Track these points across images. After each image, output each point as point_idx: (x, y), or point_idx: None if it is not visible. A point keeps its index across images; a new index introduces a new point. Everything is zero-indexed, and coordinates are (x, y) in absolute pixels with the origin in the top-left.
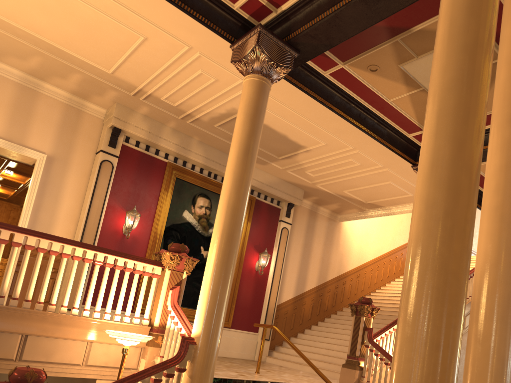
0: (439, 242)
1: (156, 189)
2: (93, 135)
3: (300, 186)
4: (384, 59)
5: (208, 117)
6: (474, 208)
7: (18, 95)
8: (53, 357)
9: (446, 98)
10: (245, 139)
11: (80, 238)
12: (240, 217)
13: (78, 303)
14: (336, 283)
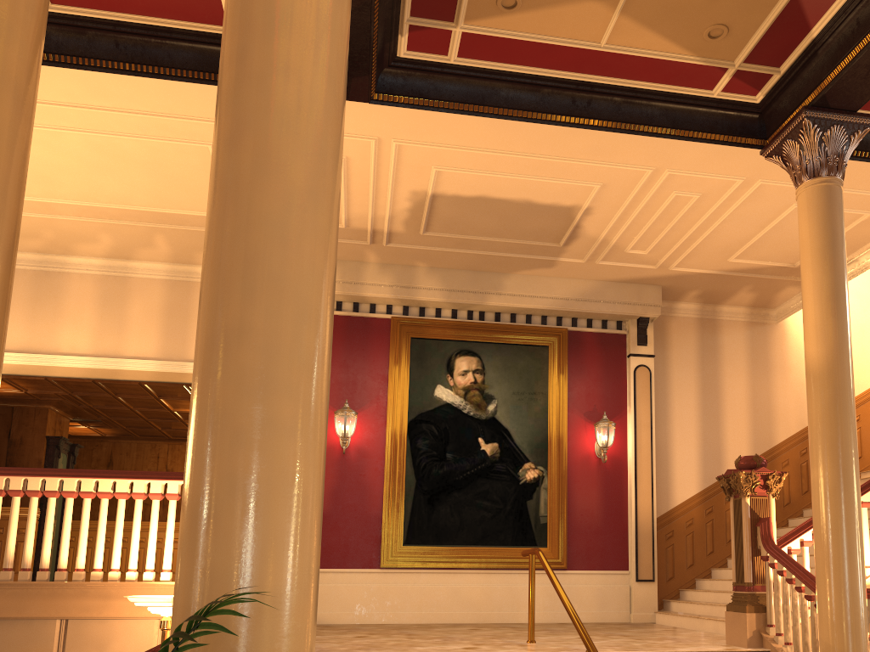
0: None
1: (382, 365)
2: None
3: (647, 282)
4: None
5: (401, 224)
6: None
7: (169, 296)
8: (108, 648)
9: None
10: None
11: None
12: None
13: (134, 563)
14: (801, 445)
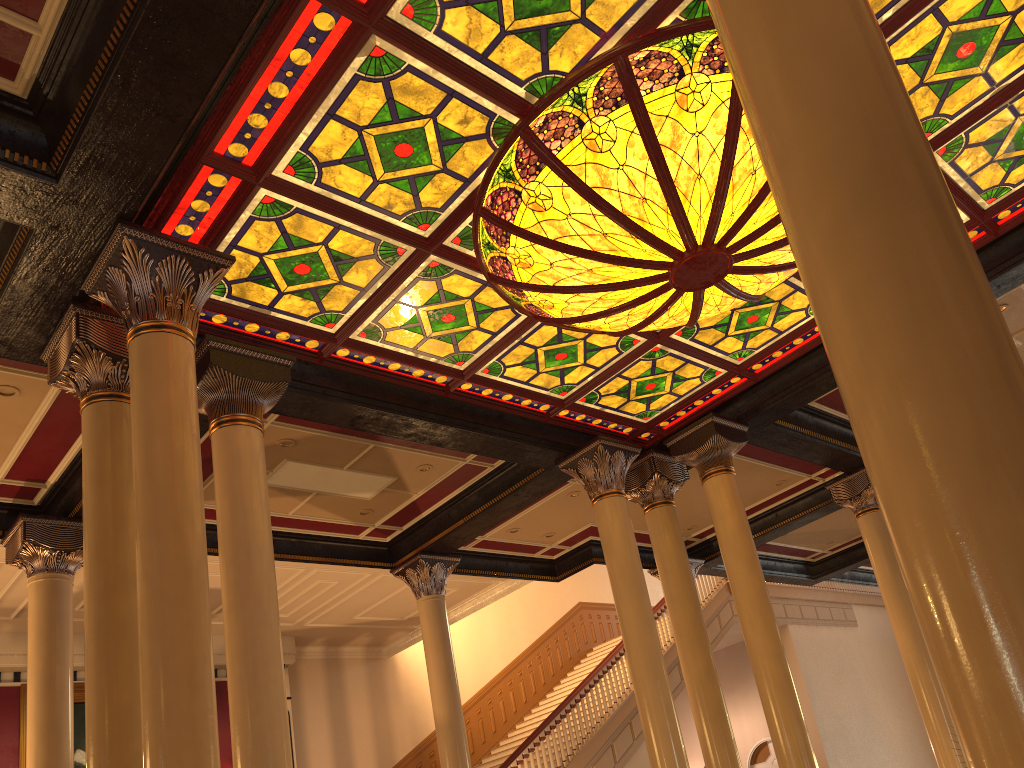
0: None
1: (12, 736)
2: None
3: (283, 633)
4: None
5: None
6: (136, 748)
7: None
8: None
9: (89, 649)
10: (42, 666)
11: None
12: None
13: None
14: (416, 760)
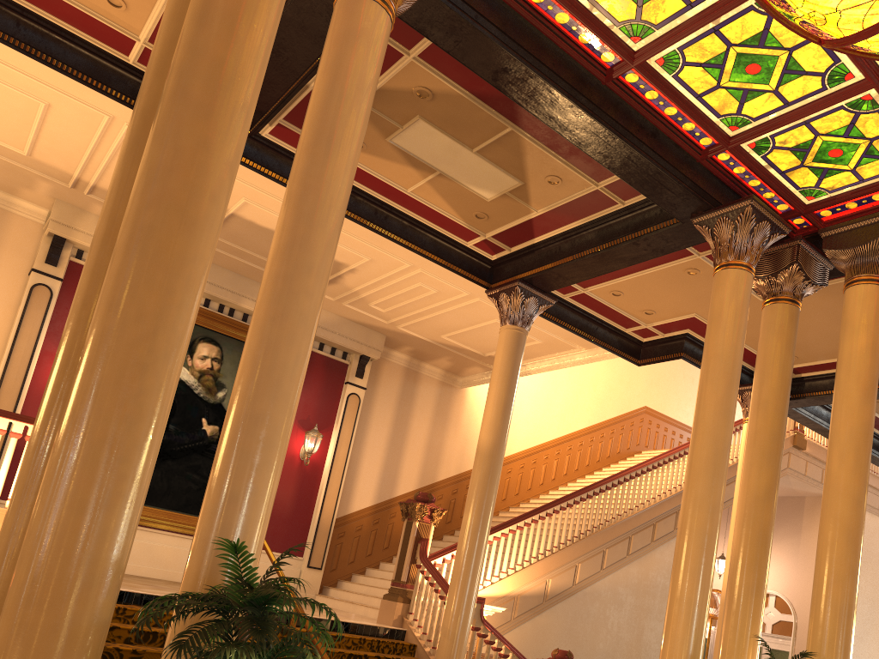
0: (72, 334)
1: None
2: (25, 247)
3: (376, 329)
4: None
5: None
6: None
7: None
8: None
9: (116, 170)
10: None
11: None
12: None
13: None
14: (454, 486)
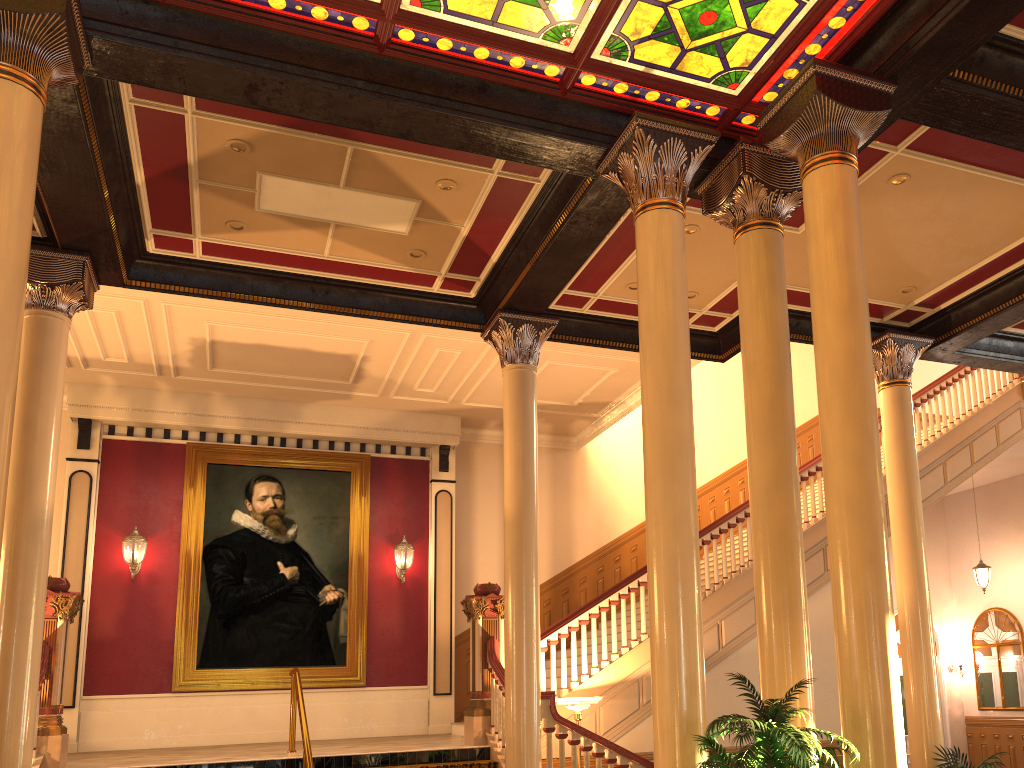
0: None
1: (177, 490)
2: (61, 439)
3: (446, 413)
4: (227, 209)
5: (186, 361)
6: None
7: None
8: None
9: None
10: (20, 408)
11: None
12: (29, 522)
13: None
14: (598, 563)
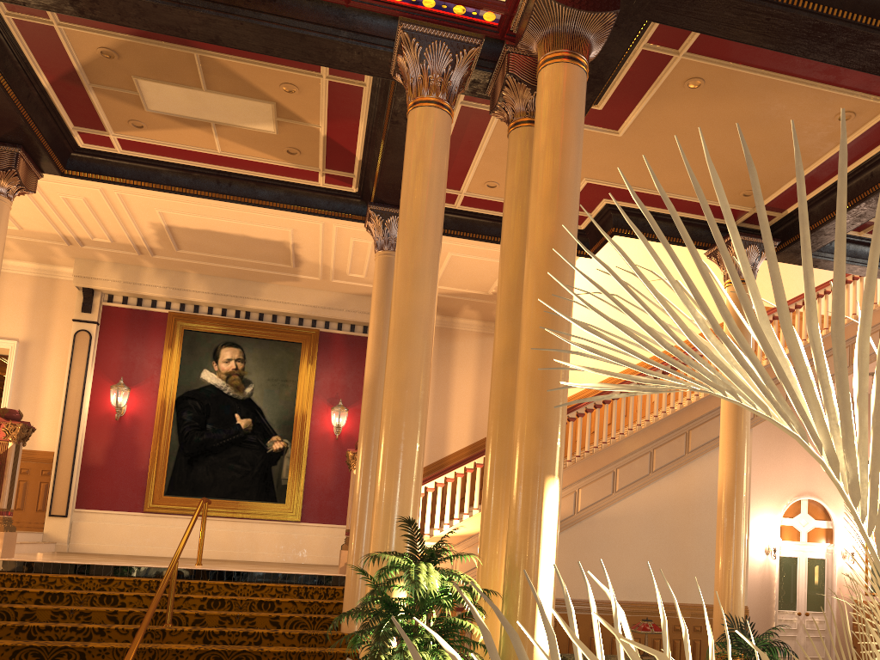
0: None
1: (158, 350)
2: (73, 304)
3: None
4: (123, 109)
5: (156, 243)
6: None
7: None
8: None
9: None
10: None
11: (60, 429)
12: None
13: None
14: None
